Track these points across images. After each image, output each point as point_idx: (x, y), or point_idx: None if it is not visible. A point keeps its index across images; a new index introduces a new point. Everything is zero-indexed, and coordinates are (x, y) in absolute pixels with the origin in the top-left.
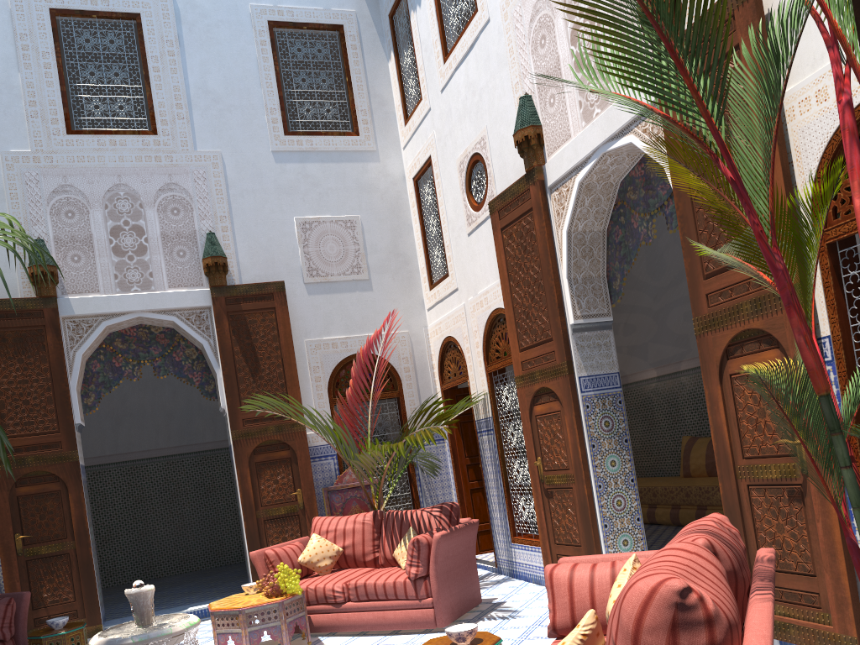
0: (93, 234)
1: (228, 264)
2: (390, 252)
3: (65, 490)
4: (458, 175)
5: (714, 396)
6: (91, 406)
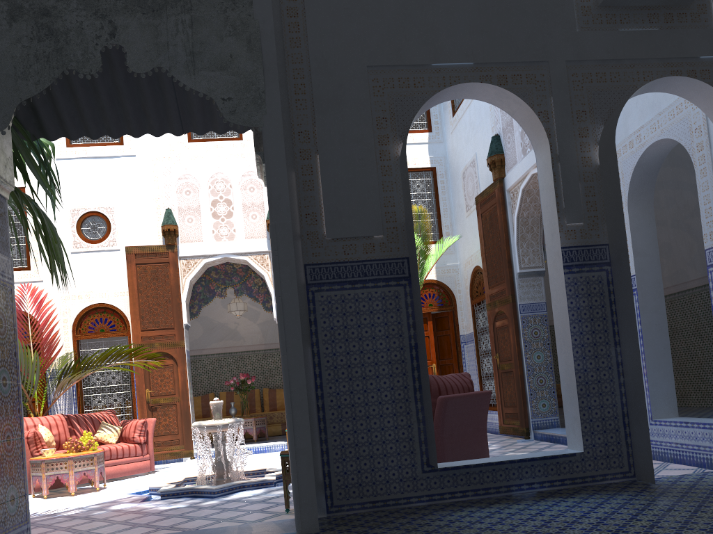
0: None
1: None
2: None
3: None
4: (68, 214)
5: None
6: None
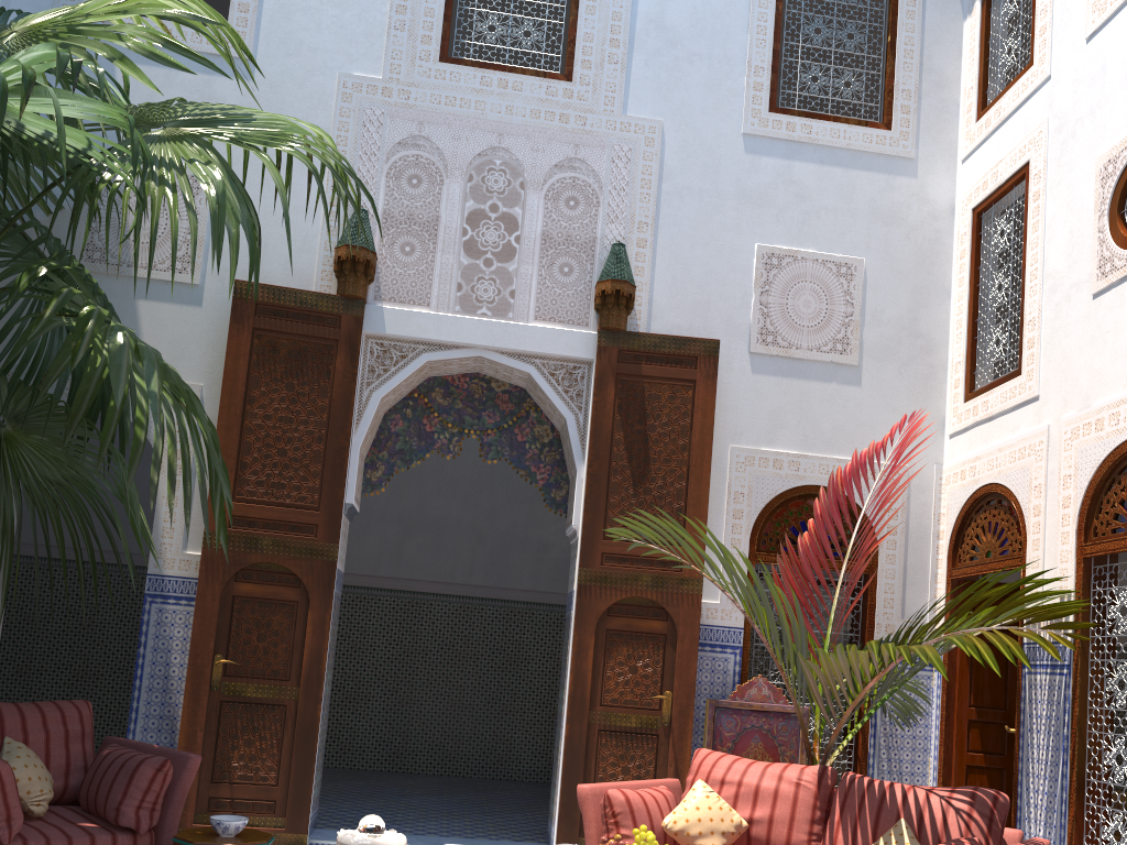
0: (441, 217)
1: (635, 299)
2: (904, 328)
3: (304, 602)
4: (1094, 185)
5: None
6: (375, 485)
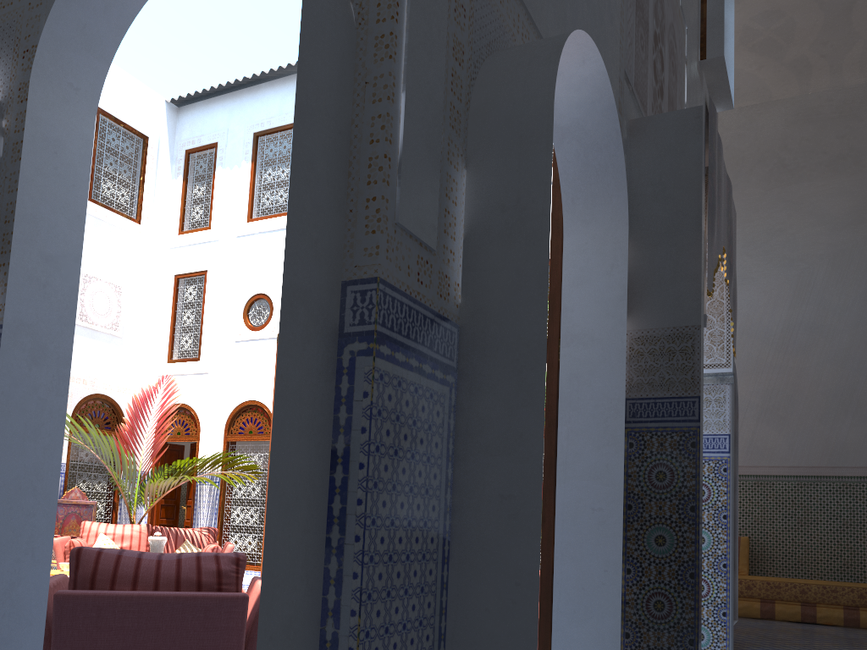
0: None
1: None
2: (141, 322)
3: None
4: (238, 298)
5: None
6: None
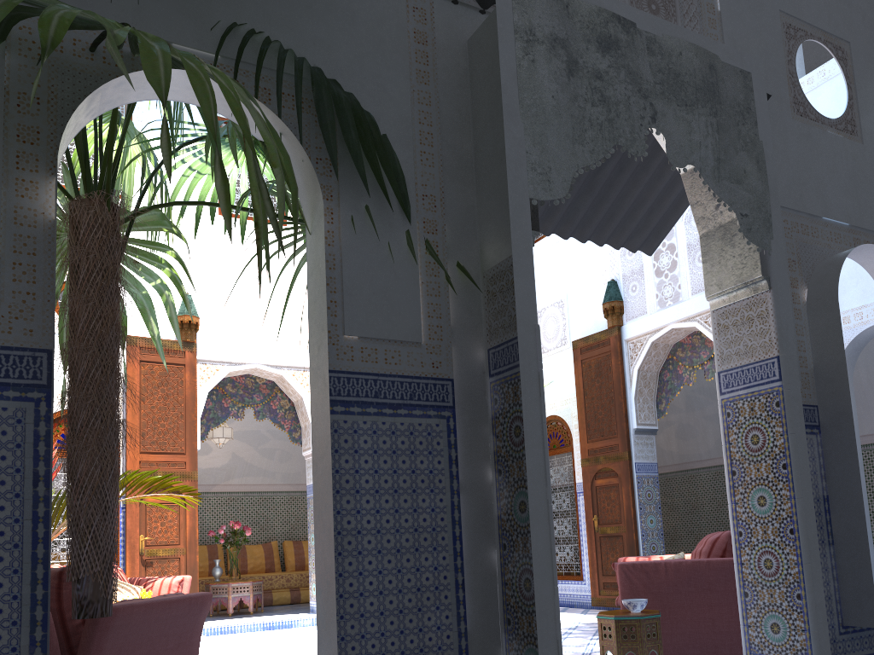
0: None
1: None
2: None
3: None
4: None
5: None
6: None
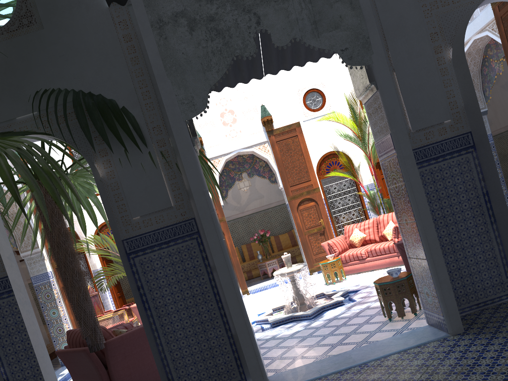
0: None
1: None
2: None
3: None
4: None
5: (296, 216)
6: None
